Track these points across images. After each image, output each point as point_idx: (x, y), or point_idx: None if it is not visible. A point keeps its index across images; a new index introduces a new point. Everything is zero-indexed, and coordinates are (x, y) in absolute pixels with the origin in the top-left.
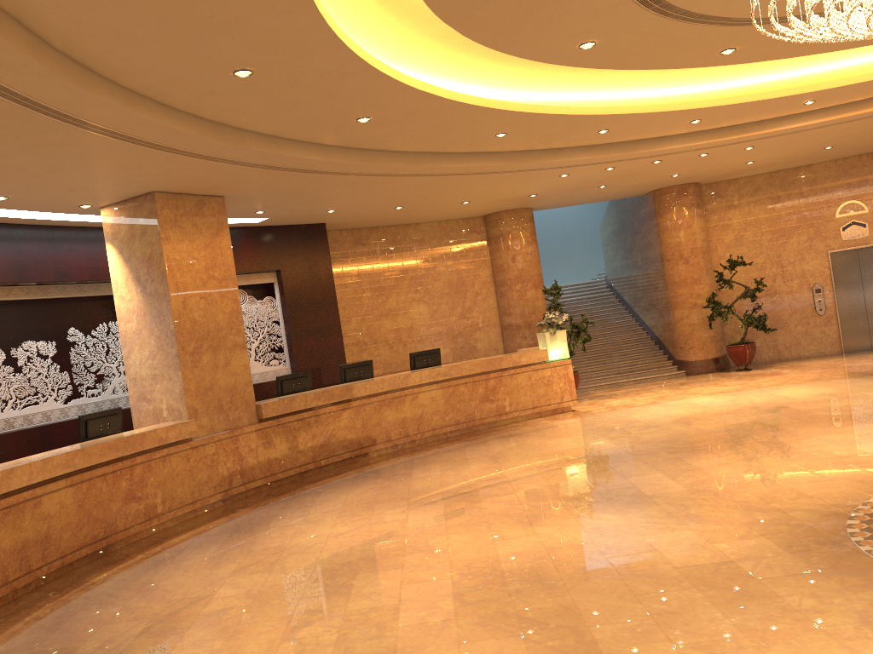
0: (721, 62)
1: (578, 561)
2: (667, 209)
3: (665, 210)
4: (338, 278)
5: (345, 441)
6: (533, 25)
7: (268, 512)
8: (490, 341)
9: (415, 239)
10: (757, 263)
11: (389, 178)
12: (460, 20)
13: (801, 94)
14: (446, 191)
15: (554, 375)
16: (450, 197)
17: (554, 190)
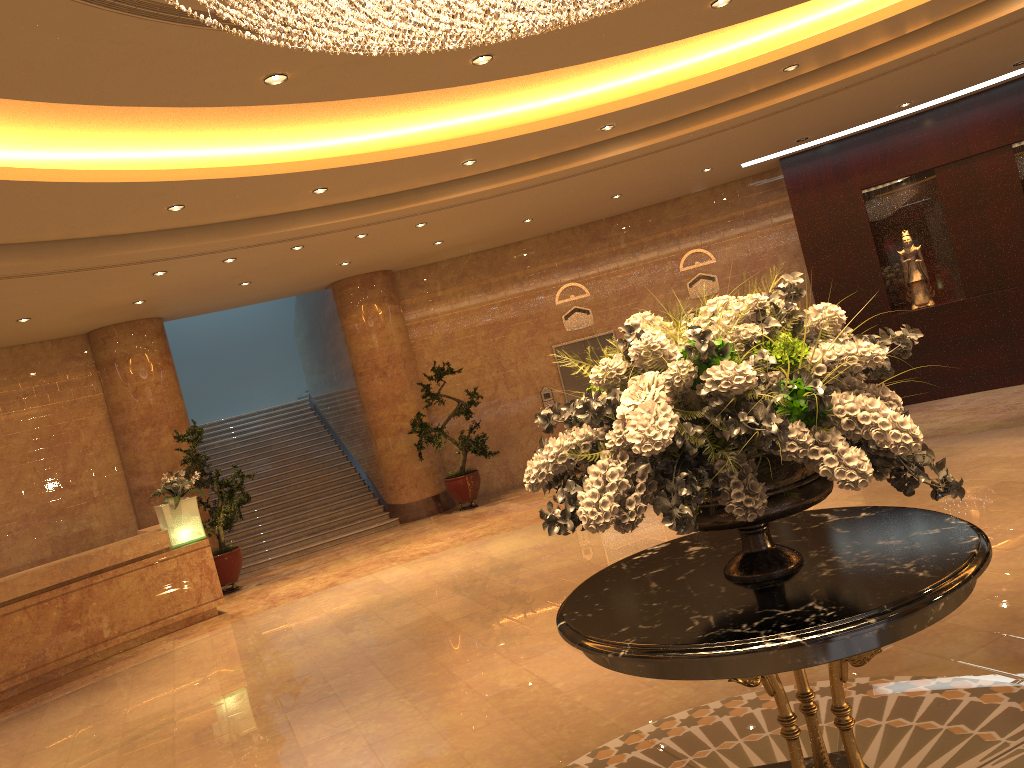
0: (282, 98)
1: None
2: (351, 306)
3: (349, 309)
4: None
5: None
6: None
7: None
8: (115, 516)
9: None
10: (474, 367)
11: None
12: None
13: (450, 150)
14: None
15: (183, 566)
16: None
17: (169, 293)
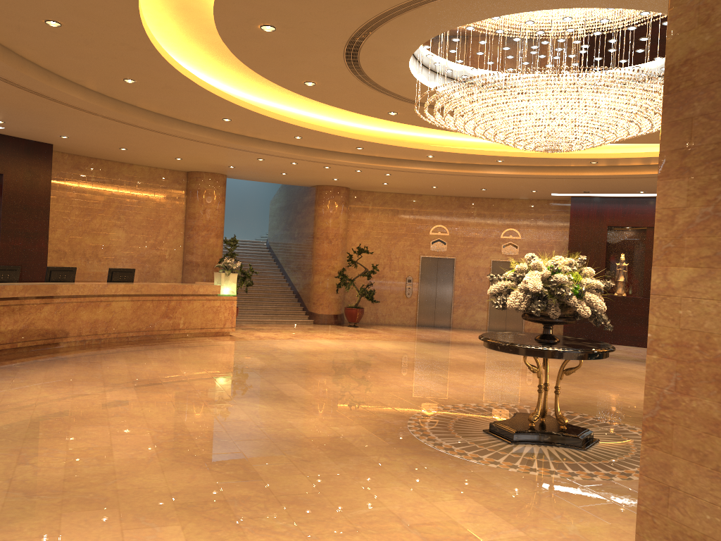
0: (387, 118)
1: (242, 430)
2: (324, 201)
3: (323, 202)
4: (52, 193)
5: (42, 330)
6: (280, 61)
7: None
8: (172, 271)
9: (127, 176)
10: (375, 253)
11: (128, 126)
12: (234, 44)
13: (427, 150)
14: (168, 147)
15: (222, 306)
16: (168, 152)
17: (249, 167)
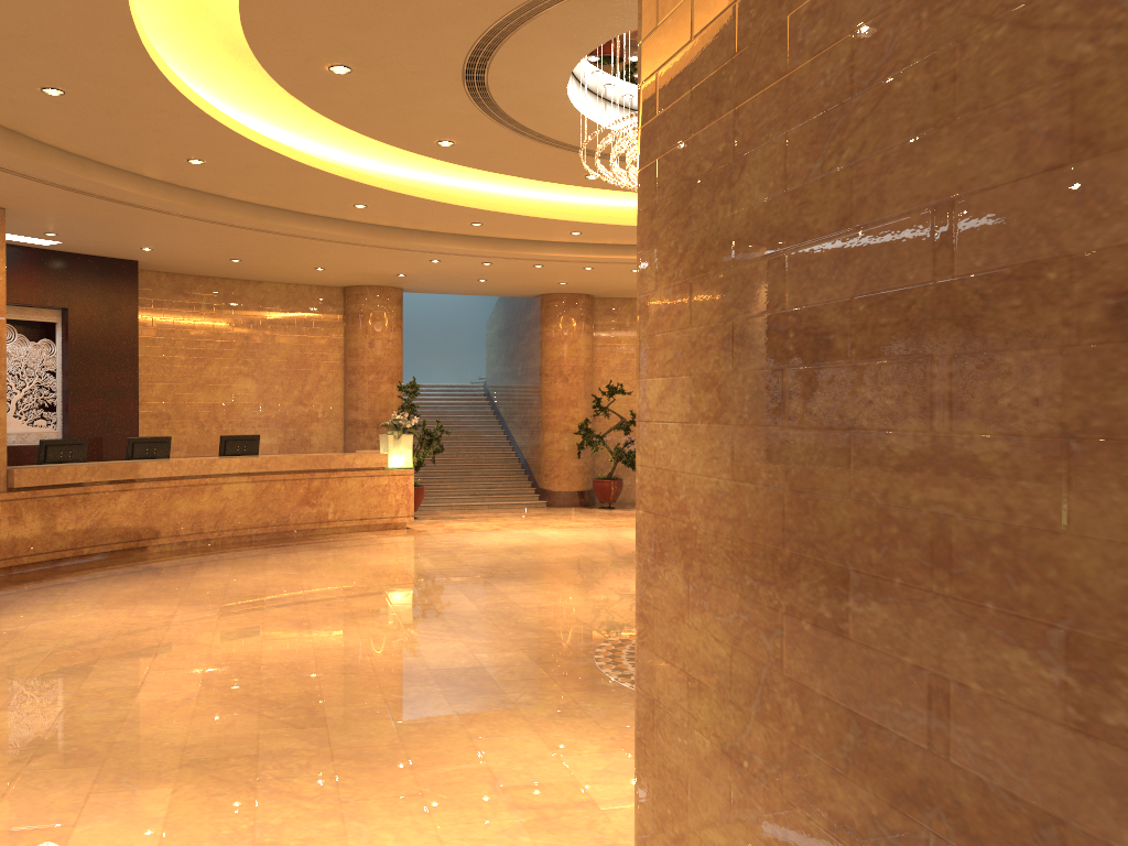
0: (589, 185)
1: (341, 660)
2: (553, 317)
3: (551, 319)
4: (145, 331)
5: (119, 529)
6: (386, 115)
7: (2, 597)
8: (329, 437)
9: (254, 300)
10: None
11: (223, 227)
12: (308, 96)
13: None
14: (295, 252)
15: (392, 484)
16: (300, 260)
17: (426, 274)
